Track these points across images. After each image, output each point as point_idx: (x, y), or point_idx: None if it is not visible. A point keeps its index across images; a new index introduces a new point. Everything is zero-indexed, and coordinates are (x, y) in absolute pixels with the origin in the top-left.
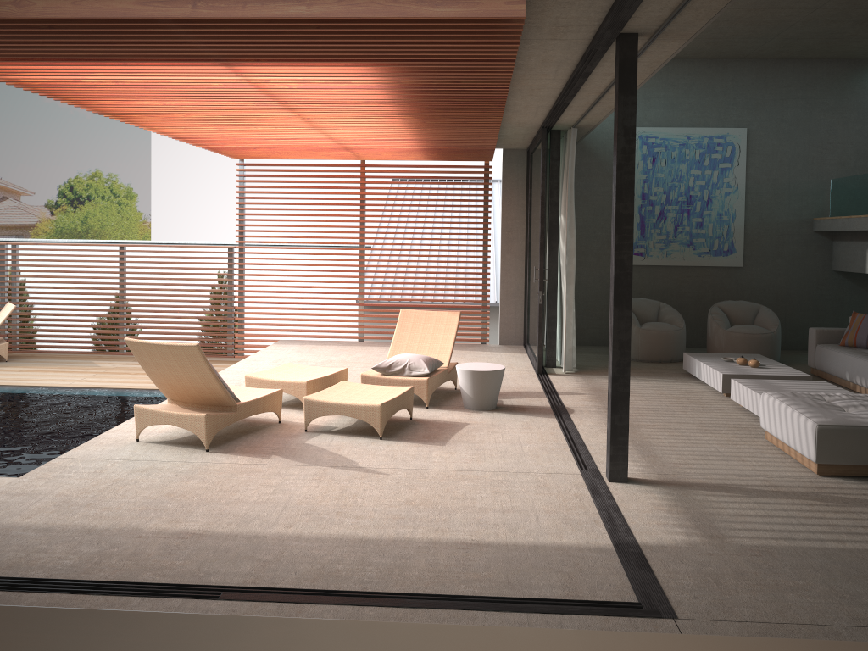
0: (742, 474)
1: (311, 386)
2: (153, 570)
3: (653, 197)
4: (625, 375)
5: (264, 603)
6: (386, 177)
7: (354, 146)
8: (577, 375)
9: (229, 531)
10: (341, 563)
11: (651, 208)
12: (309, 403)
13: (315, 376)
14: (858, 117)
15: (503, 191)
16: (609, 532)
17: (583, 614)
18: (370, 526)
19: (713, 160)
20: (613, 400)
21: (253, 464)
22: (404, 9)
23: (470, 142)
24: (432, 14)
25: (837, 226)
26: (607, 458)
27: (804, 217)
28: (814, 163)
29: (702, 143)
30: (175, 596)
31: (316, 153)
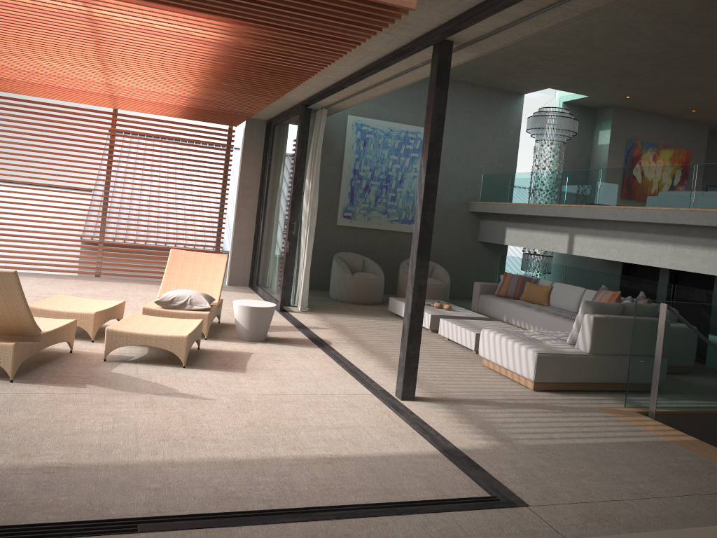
0: (485, 391)
1: (98, 318)
2: (38, 509)
3: (361, 173)
4: (420, 313)
5: (189, 531)
6: (138, 128)
7: (124, 94)
8: (311, 312)
9: (95, 462)
10: (231, 484)
11: (360, 182)
12: (112, 334)
13: (99, 308)
14: (502, 132)
15: (243, 154)
16: (432, 441)
17: (464, 509)
18: (233, 448)
19: (407, 150)
20: (409, 333)
21: (73, 394)
22: None
23: (237, 108)
24: None
25: (488, 209)
26: (398, 380)
27: (464, 200)
28: (473, 161)
29: (400, 136)
30: (88, 534)
31: (75, 96)
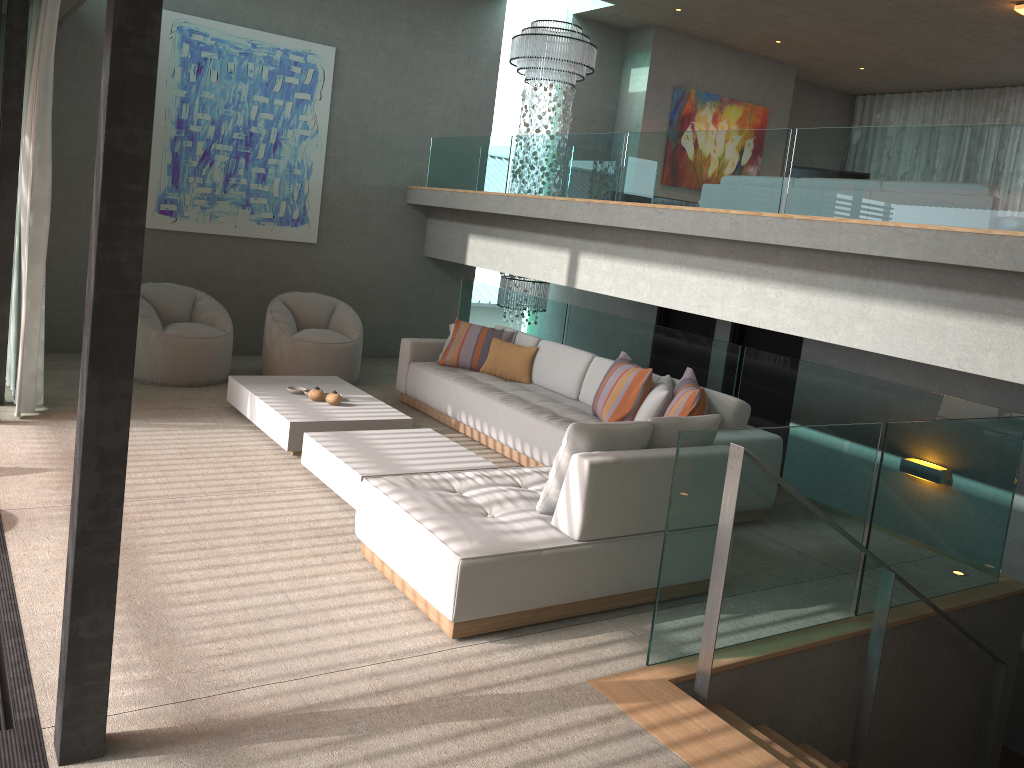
0: (335, 664)
1: None
2: None
3: (195, 128)
4: (110, 527)
5: None
6: None
7: None
8: (44, 421)
9: None
10: None
11: (191, 145)
12: None
13: None
14: (468, 62)
15: None
16: None
17: None
18: None
19: (287, 86)
20: (78, 585)
21: None
22: None
23: None
24: None
25: (437, 201)
26: (58, 707)
27: (398, 183)
28: (414, 112)
29: (273, 58)
30: None
31: None
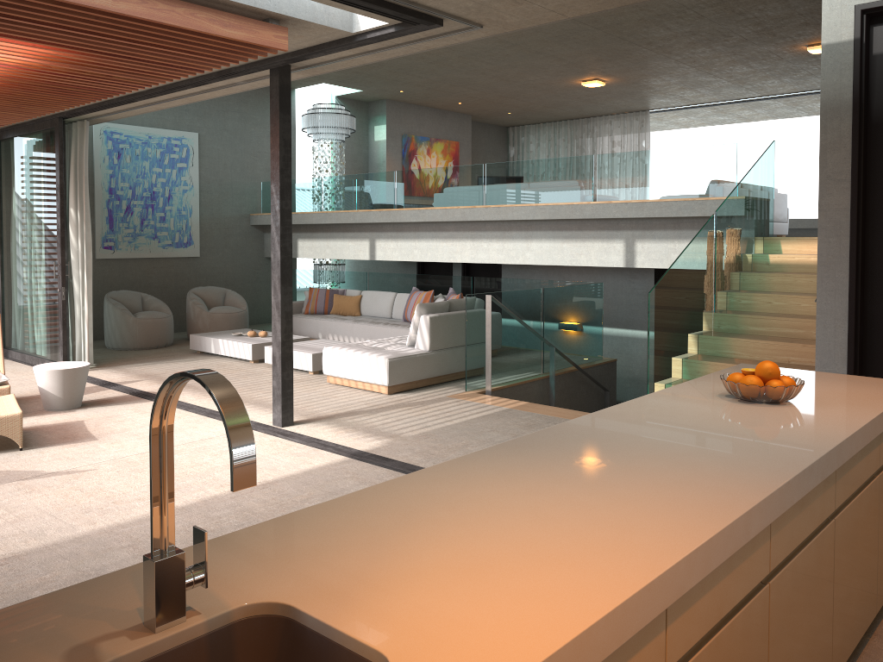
0: (348, 404)
1: None
2: (34, 588)
3: (120, 192)
4: (290, 339)
5: None
6: None
7: None
8: (104, 368)
9: (40, 545)
10: (196, 524)
11: (119, 203)
12: None
13: None
14: None
15: None
16: (337, 451)
17: None
18: None
19: (172, 160)
20: (282, 360)
21: None
22: (200, 24)
23: None
24: (222, 33)
25: None
26: (275, 409)
27: (244, 213)
28: (249, 167)
29: (162, 143)
30: None
31: None
